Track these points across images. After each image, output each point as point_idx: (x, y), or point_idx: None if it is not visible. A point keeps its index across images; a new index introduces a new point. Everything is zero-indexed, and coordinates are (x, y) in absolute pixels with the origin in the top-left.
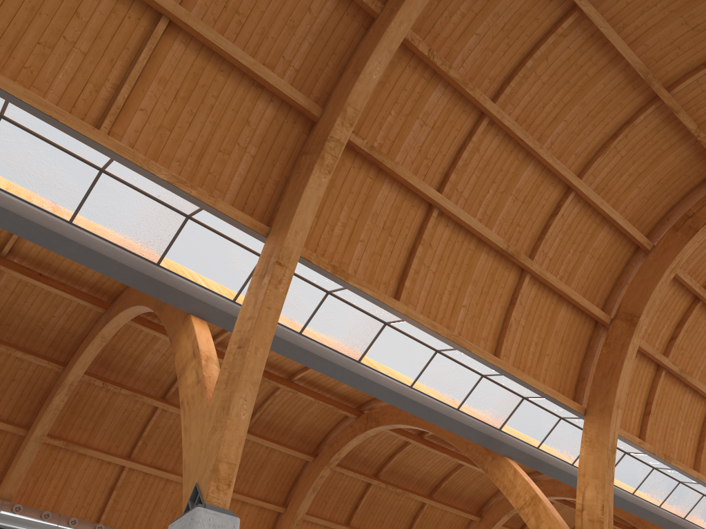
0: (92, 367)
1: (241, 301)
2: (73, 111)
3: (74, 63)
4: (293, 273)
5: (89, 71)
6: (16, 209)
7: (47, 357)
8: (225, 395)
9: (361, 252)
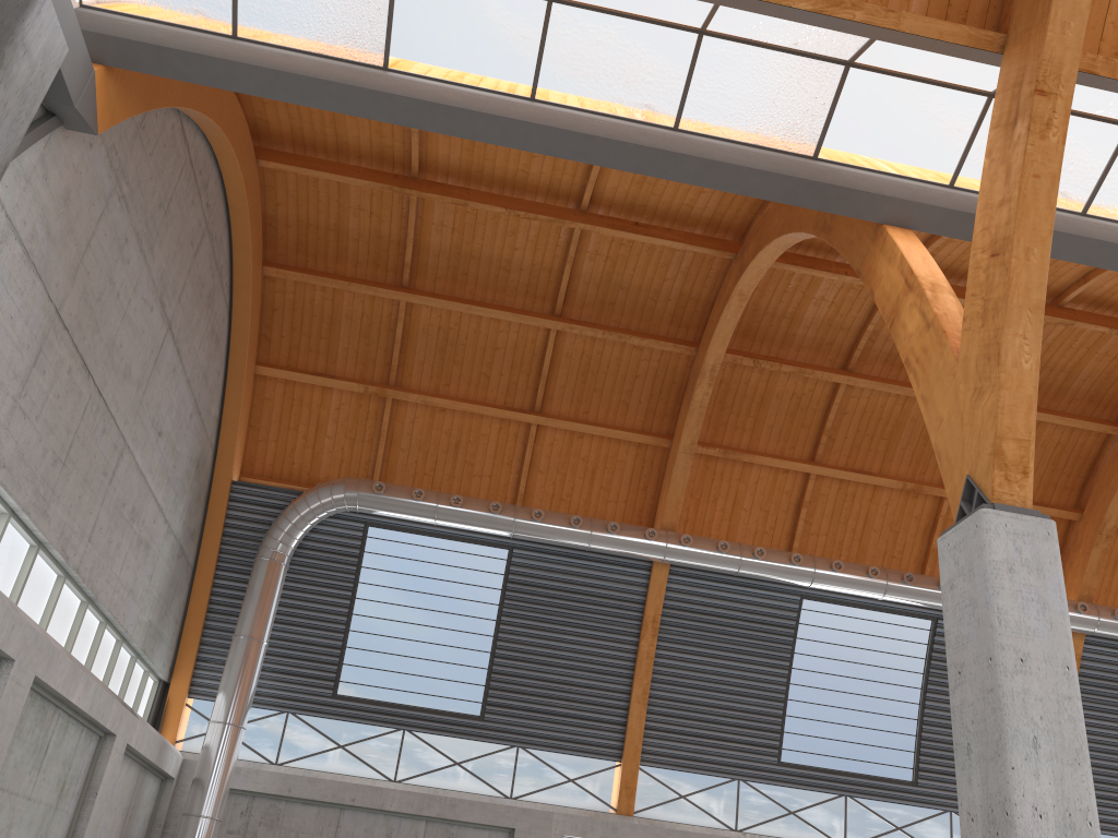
0: (732, 342)
1: (964, 183)
2: None
3: None
4: (1070, 103)
5: None
6: (602, 131)
7: (670, 338)
8: (986, 336)
9: None
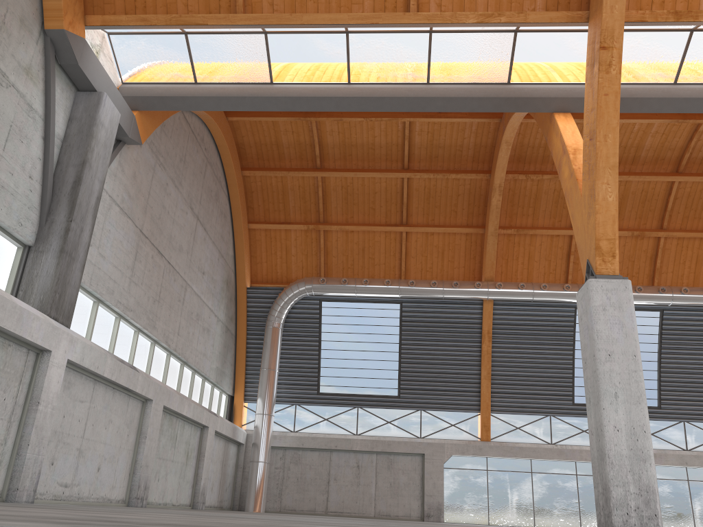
0: (511, 166)
1: None
2: (386, 5)
3: None
4: (621, 50)
5: None
6: (388, 93)
7: (474, 170)
8: (590, 184)
9: None
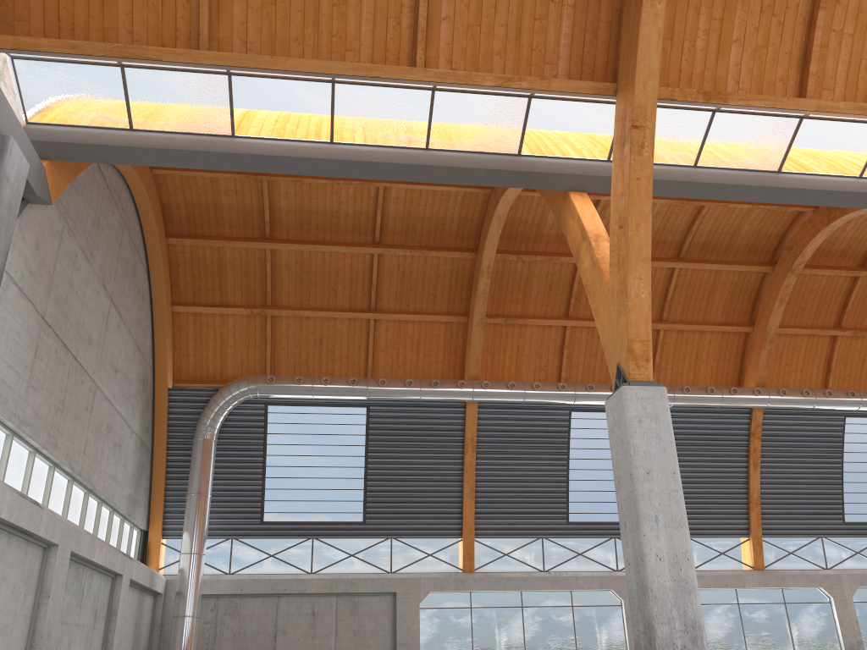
0: (500, 244)
1: None
2: (387, 55)
3: (368, 6)
4: (654, 131)
5: (385, 7)
6: (379, 158)
7: (457, 248)
8: (620, 278)
9: (739, 55)
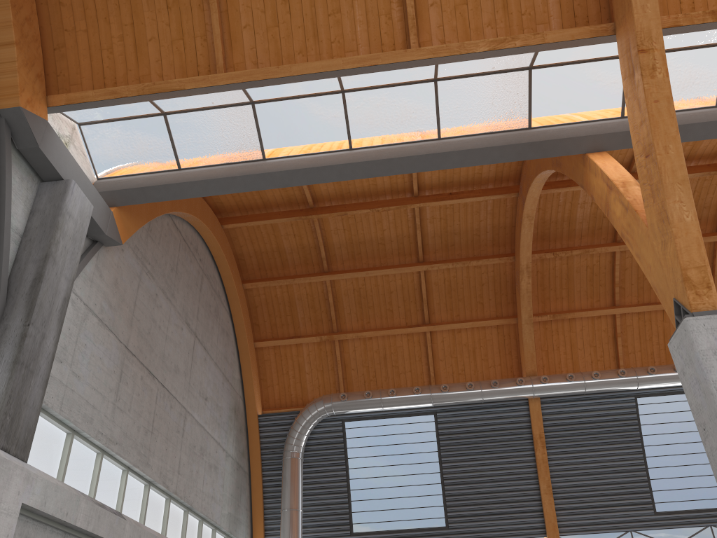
0: (535, 246)
1: None
2: (383, 48)
3: (360, 9)
4: (664, 51)
5: (375, 7)
6: (396, 154)
7: (495, 255)
8: (657, 207)
9: None
